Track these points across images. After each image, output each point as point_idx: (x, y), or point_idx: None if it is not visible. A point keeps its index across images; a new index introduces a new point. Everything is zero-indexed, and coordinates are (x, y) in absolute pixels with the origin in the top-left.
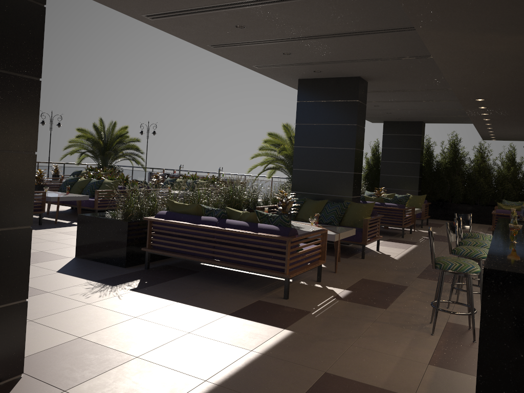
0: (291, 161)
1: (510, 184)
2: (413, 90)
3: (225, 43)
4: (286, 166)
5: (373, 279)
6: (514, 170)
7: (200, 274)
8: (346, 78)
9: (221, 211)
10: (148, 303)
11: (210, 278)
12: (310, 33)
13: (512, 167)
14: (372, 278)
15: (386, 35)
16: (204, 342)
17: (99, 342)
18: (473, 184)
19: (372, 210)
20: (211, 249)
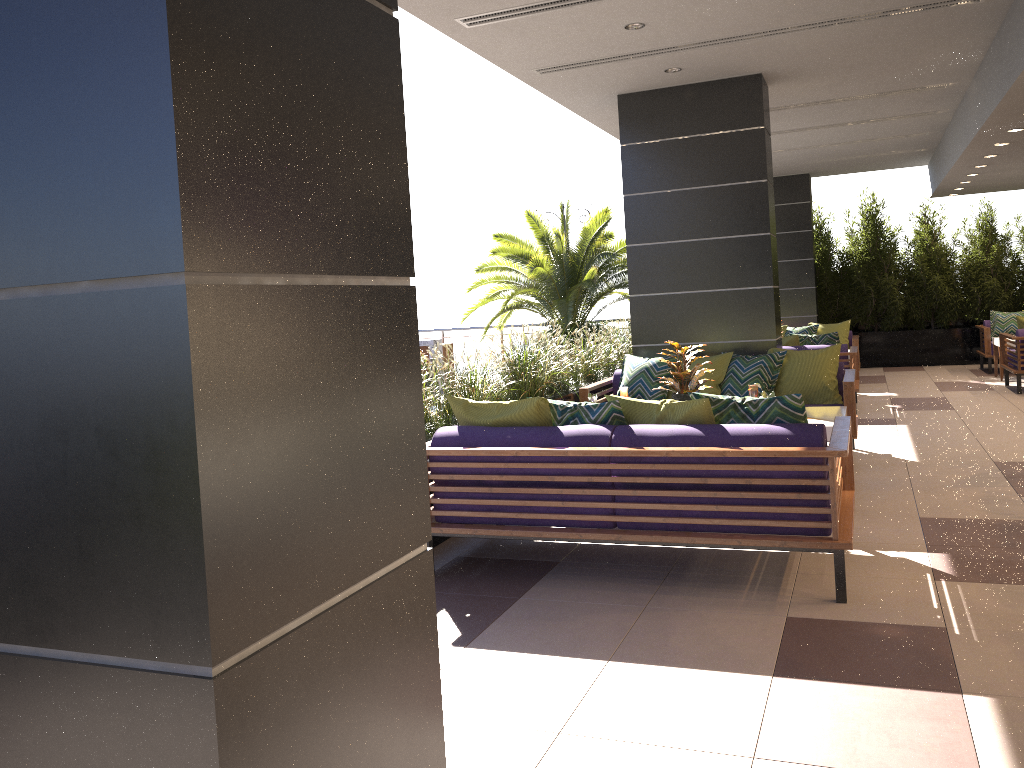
0: (553, 288)
1: (995, 280)
2: (849, 98)
3: (503, 10)
4: (542, 299)
5: (944, 515)
6: (998, 250)
7: (566, 568)
8: (731, 81)
9: (611, 407)
10: (540, 678)
11: (602, 576)
12: None
13: (992, 244)
14: (938, 512)
15: None
16: None
17: None
18: (919, 289)
19: (838, 362)
20: (608, 506)
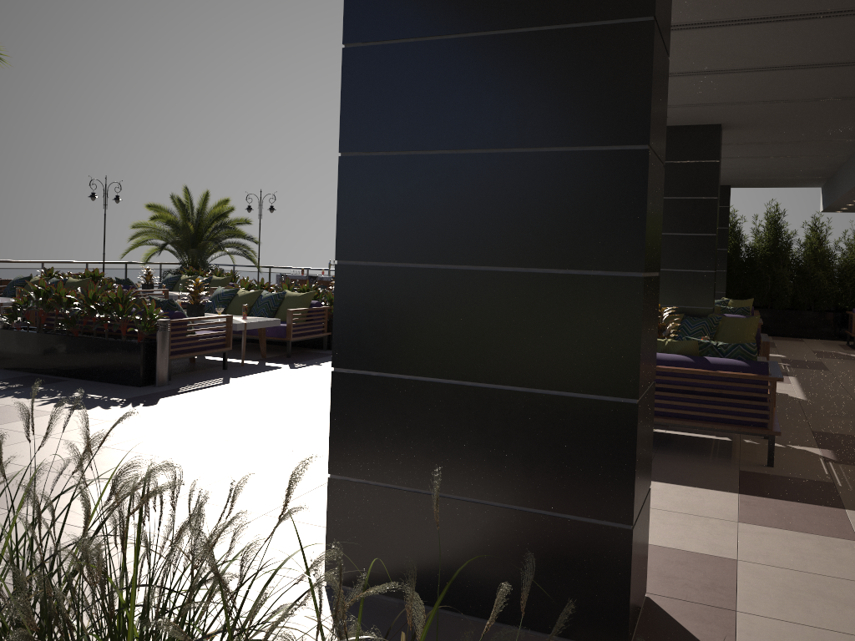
0: None
1: None
2: (776, 142)
3: None
4: None
5: (827, 430)
6: None
7: None
8: (699, 127)
9: None
10: None
11: None
12: (728, 65)
13: None
14: (823, 429)
15: (841, 69)
16: (781, 534)
17: (651, 542)
18: (805, 280)
19: (757, 328)
20: None
